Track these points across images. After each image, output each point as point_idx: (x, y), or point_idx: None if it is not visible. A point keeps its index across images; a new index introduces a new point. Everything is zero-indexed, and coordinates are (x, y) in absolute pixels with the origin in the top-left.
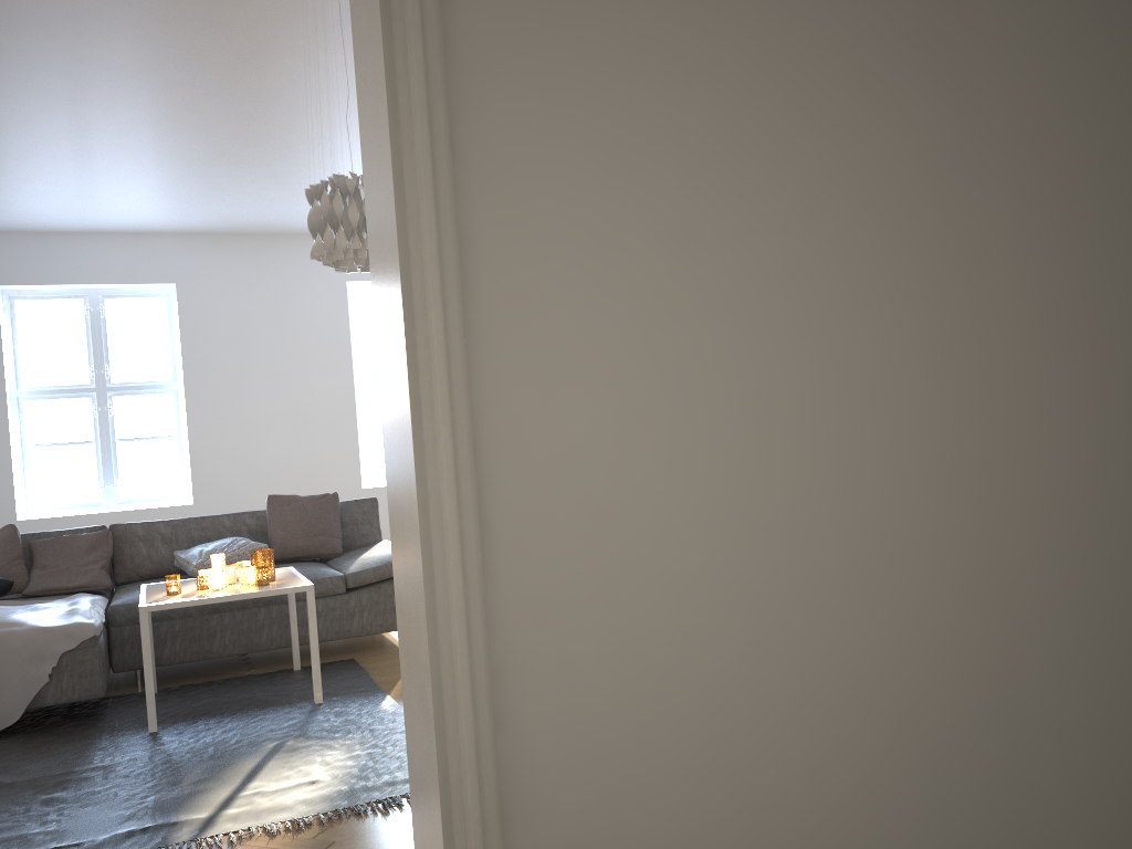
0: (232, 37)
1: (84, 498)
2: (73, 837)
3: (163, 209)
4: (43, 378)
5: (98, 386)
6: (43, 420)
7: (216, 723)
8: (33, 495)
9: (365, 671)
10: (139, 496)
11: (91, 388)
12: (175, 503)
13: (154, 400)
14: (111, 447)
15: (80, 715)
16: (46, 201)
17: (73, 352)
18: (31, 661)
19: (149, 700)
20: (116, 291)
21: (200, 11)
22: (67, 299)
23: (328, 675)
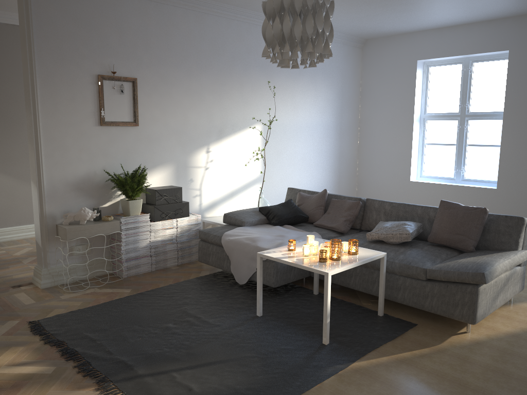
0: None
1: (446, 174)
2: (121, 349)
3: (480, 5)
4: (437, 109)
5: (461, 114)
6: (434, 131)
7: (276, 326)
8: (424, 169)
9: (394, 337)
10: (474, 178)
11: (457, 115)
12: (491, 185)
13: (491, 123)
14: (462, 148)
15: (274, 291)
16: (413, 14)
17: (453, 94)
18: (251, 259)
19: (257, 300)
20: (479, 57)
21: None
22: (454, 64)
23: (376, 328)
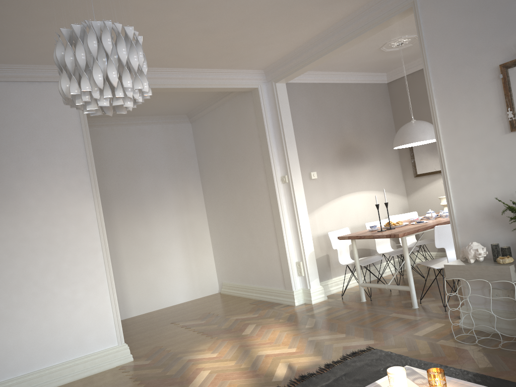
0: None
1: None
2: None
3: None
4: None
5: None
6: None
7: None
8: None
9: None
10: None
11: None
12: None
13: None
14: None
15: None
16: None
17: None
18: None
19: None
20: None
21: None
22: None
23: None
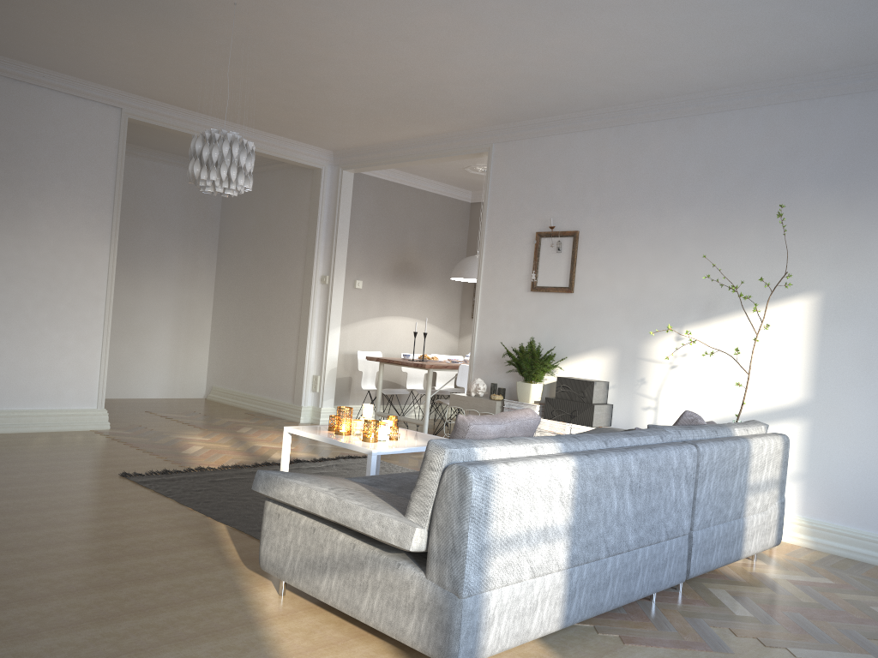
0: (347, 1)
1: None
2: (299, 470)
3: None
4: None
5: None
6: None
7: None
8: None
9: None
10: None
11: None
12: None
13: None
14: None
15: None
16: None
17: None
18: None
19: None
20: None
21: (341, 18)
22: None
23: None
